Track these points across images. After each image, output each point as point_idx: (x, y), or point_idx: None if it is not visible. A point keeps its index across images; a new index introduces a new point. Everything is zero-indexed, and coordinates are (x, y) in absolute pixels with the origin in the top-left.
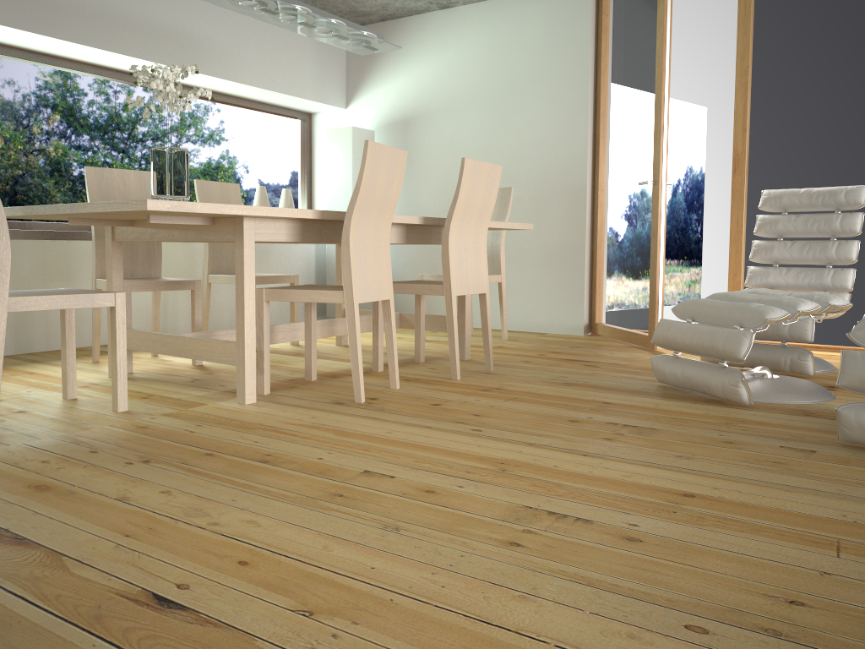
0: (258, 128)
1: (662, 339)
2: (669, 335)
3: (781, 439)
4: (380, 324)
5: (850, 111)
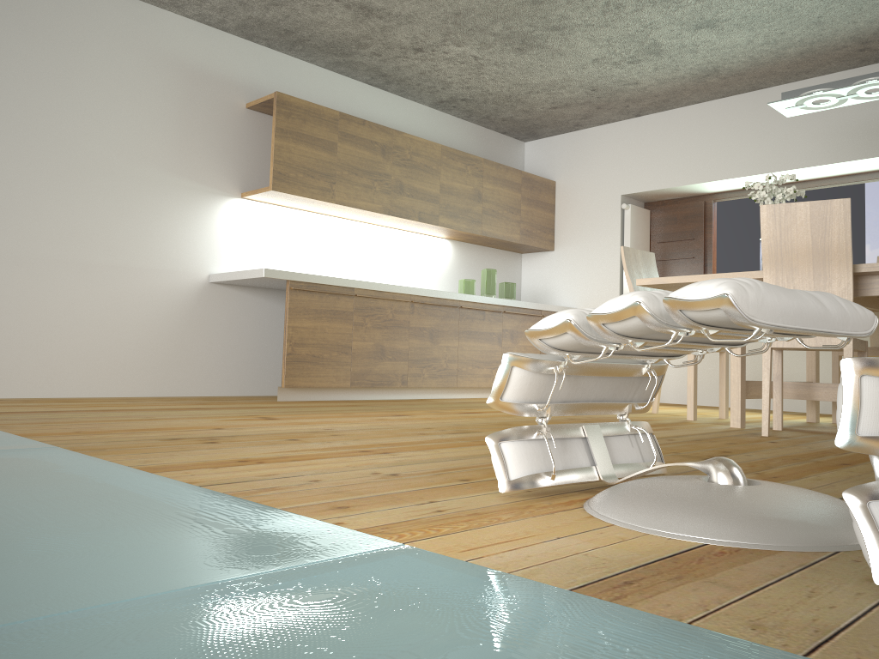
0: None
1: None
2: None
3: (679, 473)
4: None
5: None
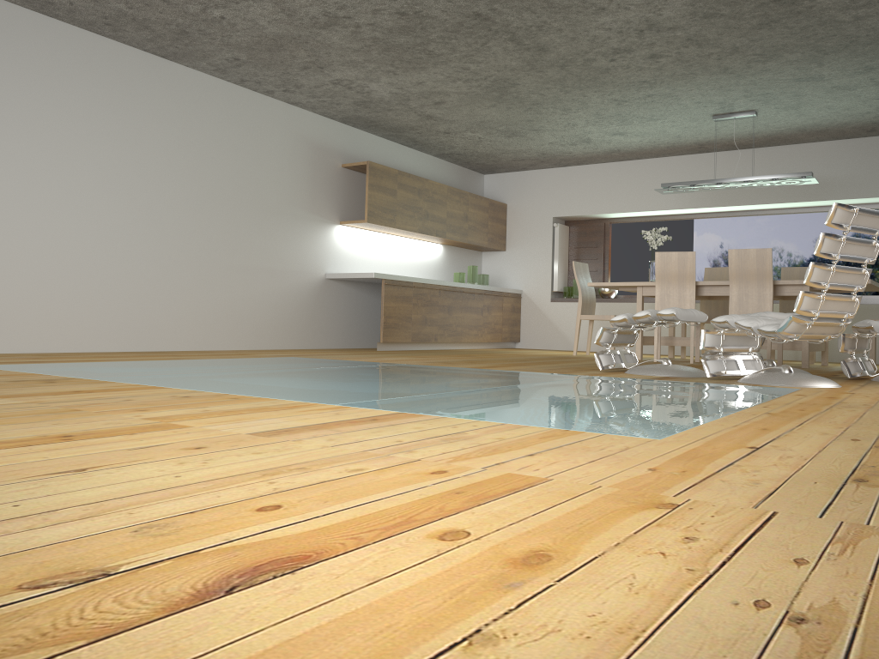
0: None
1: None
2: None
3: None
4: None
5: None
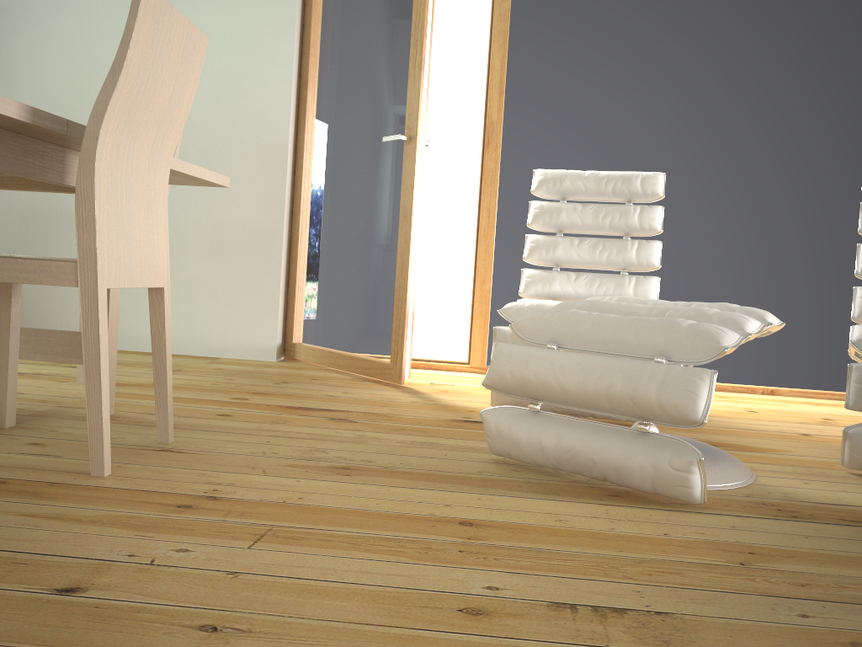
0: None
1: (513, 380)
2: (530, 372)
3: None
4: None
5: (623, 86)
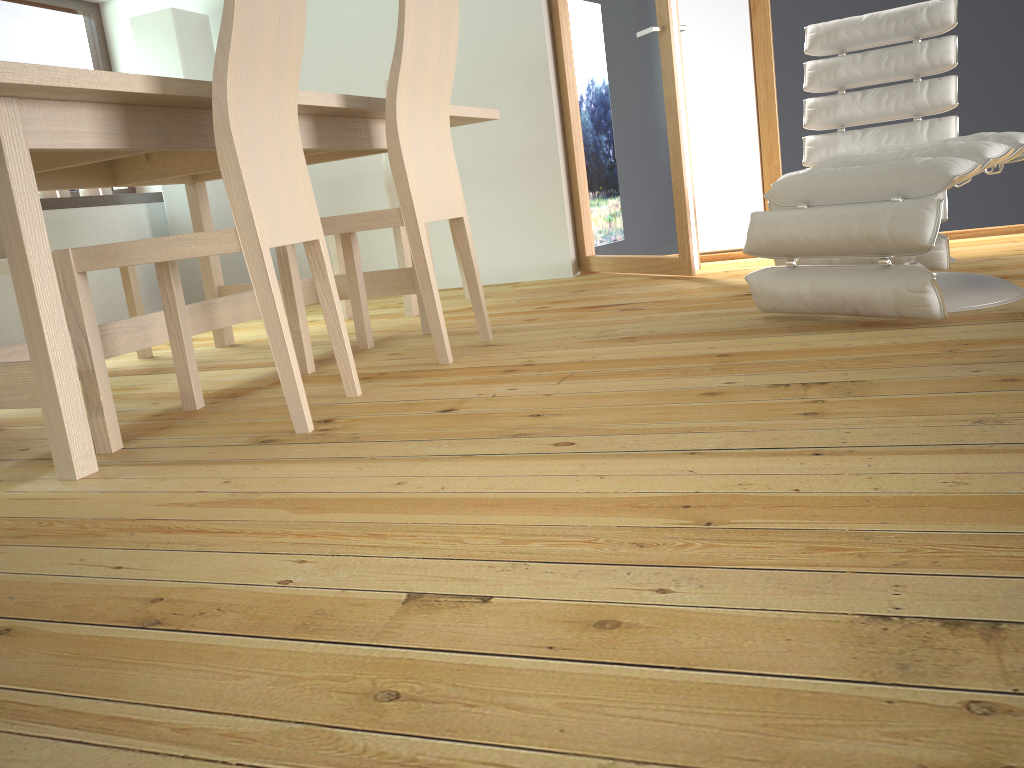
0: (14, 29)
1: (767, 242)
2: (780, 233)
3: None
4: (297, 294)
5: None
